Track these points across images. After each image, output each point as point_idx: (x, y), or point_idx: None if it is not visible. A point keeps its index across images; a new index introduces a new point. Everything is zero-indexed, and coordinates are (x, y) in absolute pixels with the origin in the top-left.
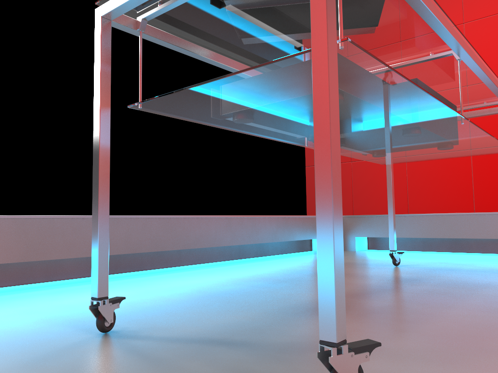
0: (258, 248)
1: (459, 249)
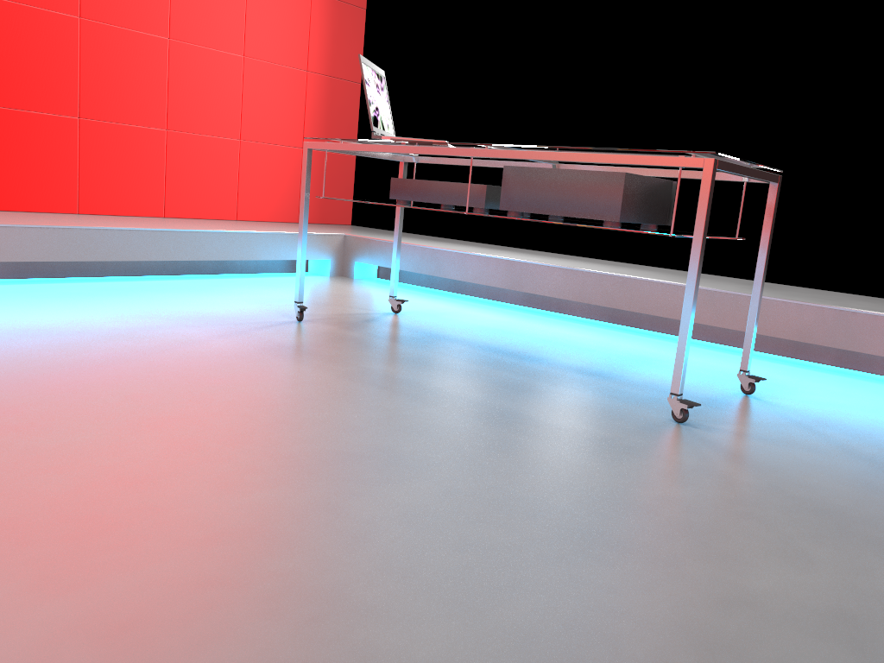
0: (843, 354)
1: None
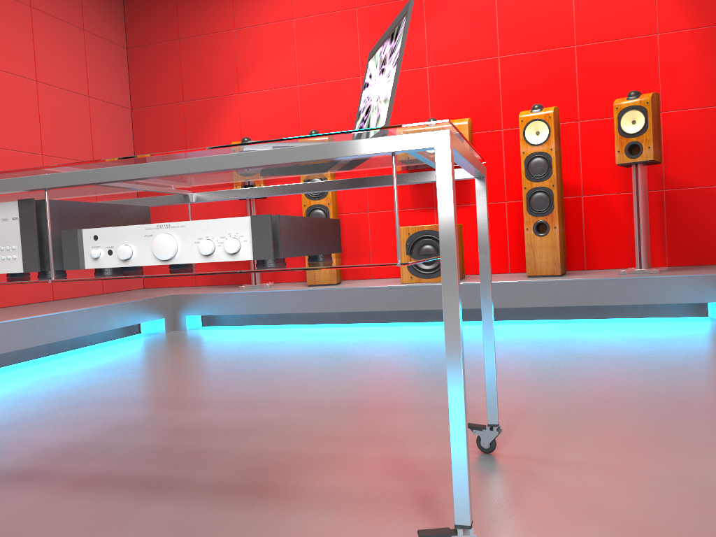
0: None
1: None
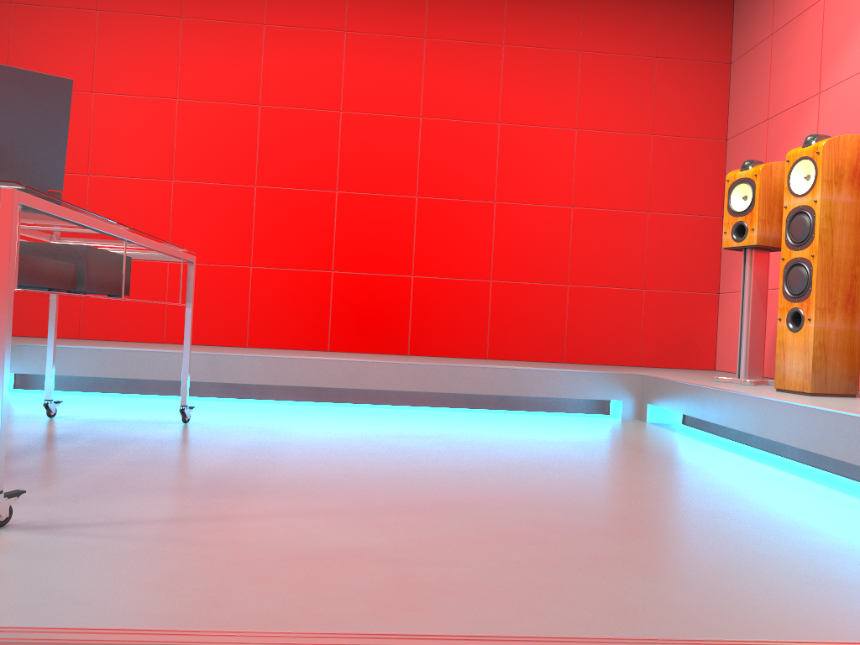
0: None
1: (137, 390)
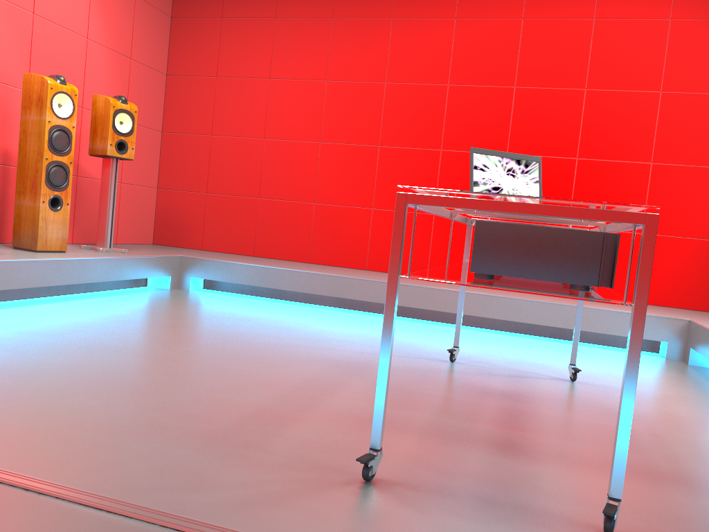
0: None
1: None
